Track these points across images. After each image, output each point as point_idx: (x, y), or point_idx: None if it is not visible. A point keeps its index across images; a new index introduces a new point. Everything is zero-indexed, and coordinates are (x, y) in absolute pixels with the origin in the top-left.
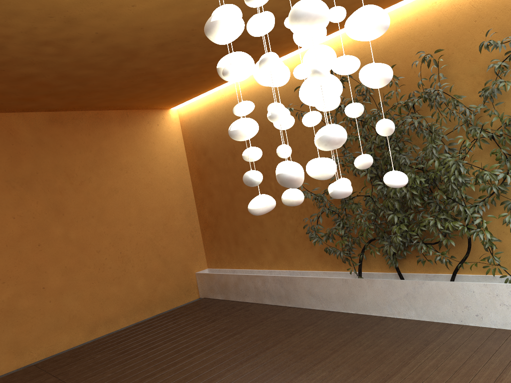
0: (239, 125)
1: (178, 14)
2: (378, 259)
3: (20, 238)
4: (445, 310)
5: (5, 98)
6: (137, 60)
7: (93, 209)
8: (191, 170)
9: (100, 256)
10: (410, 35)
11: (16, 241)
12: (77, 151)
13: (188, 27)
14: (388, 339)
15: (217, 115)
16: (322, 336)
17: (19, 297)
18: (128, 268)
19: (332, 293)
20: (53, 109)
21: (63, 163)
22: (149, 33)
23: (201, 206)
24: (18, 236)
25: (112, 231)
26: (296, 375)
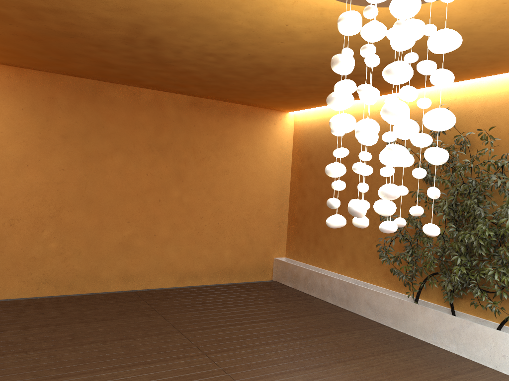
0: (332, 167)
1: (314, 52)
2: (437, 292)
3: (147, 191)
4: (484, 353)
5: (165, 82)
6: (273, 75)
7: (205, 182)
8: (293, 169)
9: (201, 222)
10: None
11: (144, 193)
12: (205, 132)
13: (320, 61)
14: (423, 360)
15: (328, 128)
16: (367, 341)
17: (136, 237)
18: (221, 238)
19: (387, 309)
20: (195, 95)
21: (192, 140)
22: (288, 60)
23: (293, 202)
24: (146, 189)
25: (216, 204)
26: (334, 361)
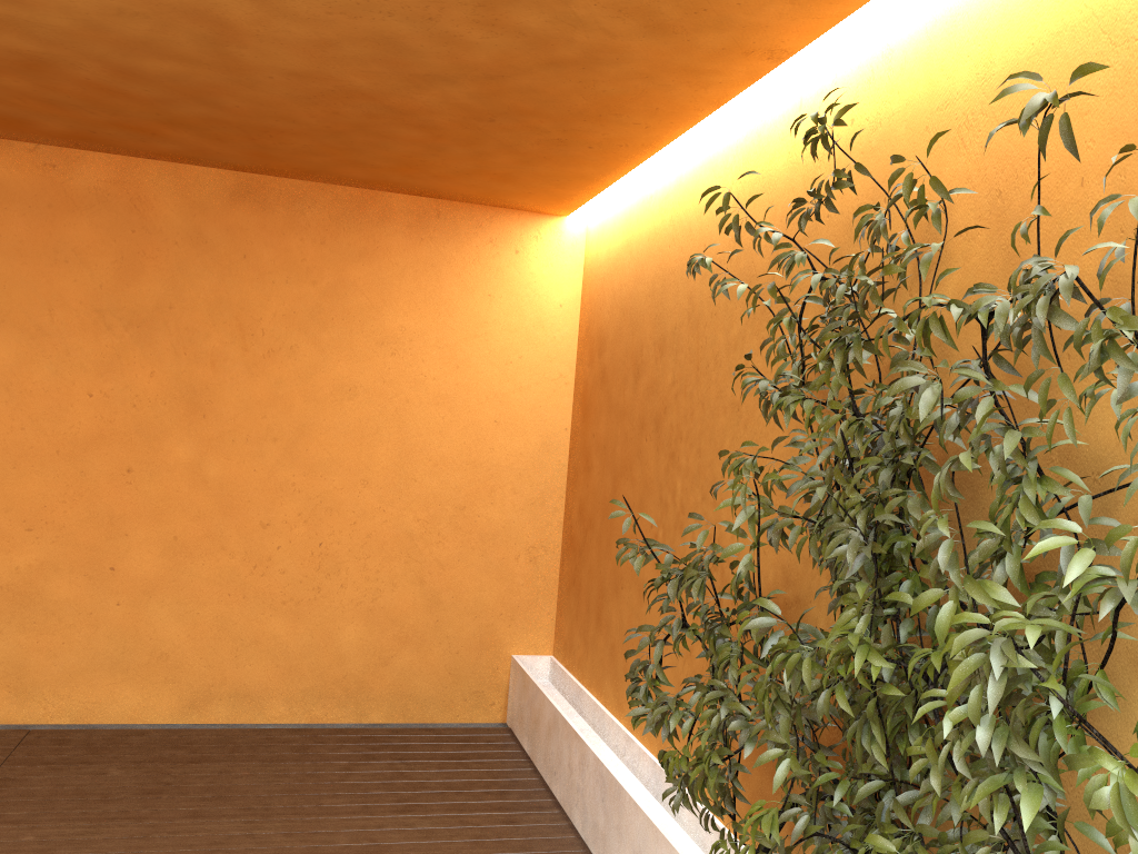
0: None
1: None
2: None
3: (91, 444)
4: None
5: (78, 118)
6: (255, 42)
7: (280, 421)
8: (576, 387)
9: (265, 537)
10: (1105, 13)
11: (82, 447)
12: (280, 276)
13: None
14: None
15: (634, 253)
16: None
17: (53, 573)
18: (331, 586)
19: None
20: (241, 167)
21: (238, 298)
22: None
23: (572, 488)
24: (88, 437)
25: (314, 487)
26: None
